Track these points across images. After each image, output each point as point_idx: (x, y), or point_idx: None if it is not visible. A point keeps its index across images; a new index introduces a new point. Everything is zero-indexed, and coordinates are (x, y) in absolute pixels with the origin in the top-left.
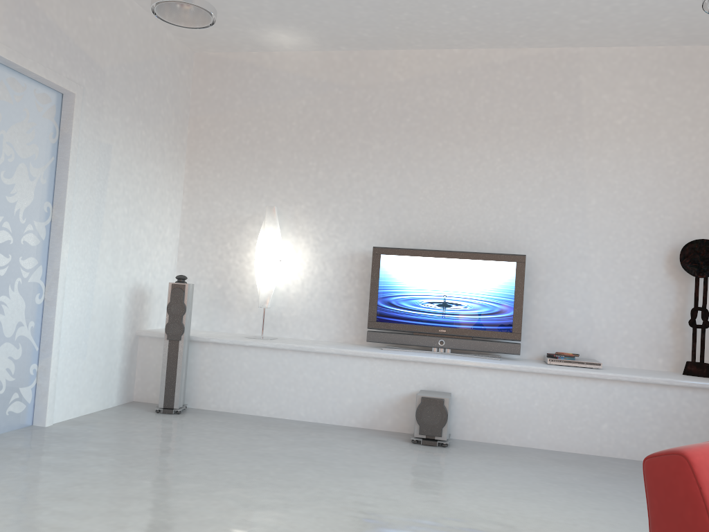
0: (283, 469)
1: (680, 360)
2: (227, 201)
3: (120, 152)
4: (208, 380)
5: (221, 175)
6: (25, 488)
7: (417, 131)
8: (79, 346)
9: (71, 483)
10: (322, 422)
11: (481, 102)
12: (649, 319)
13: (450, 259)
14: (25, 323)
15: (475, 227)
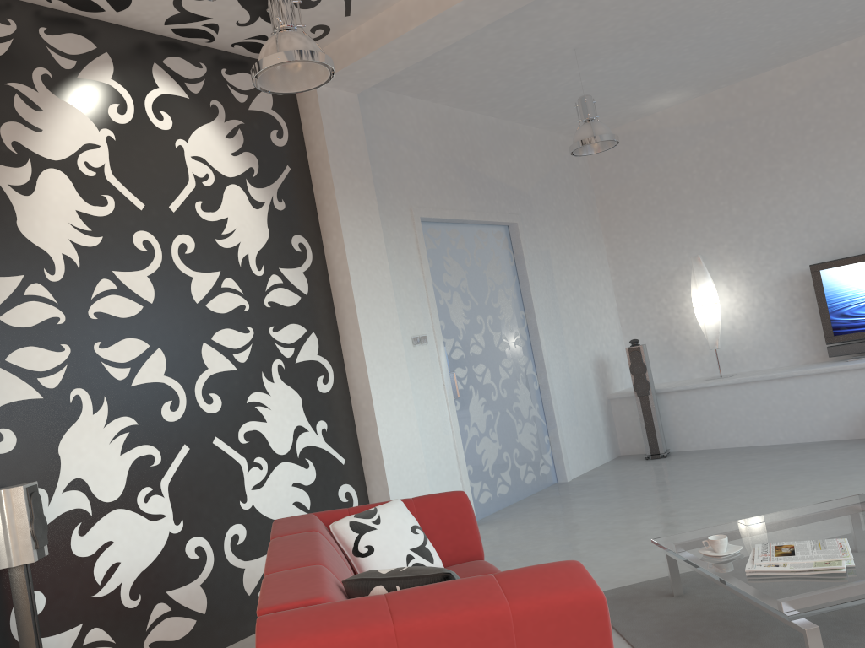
0: (775, 478)
1: None
2: (651, 262)
3: (556, 252)
4: (682, 424)
5: (638, 240)
6: (586, 513)
7: (825, 138)
8: (571, 416)
9: (614, 507)
10: (804, 441)
11: None
12: None
13: None
14: (532, 405)
15: None
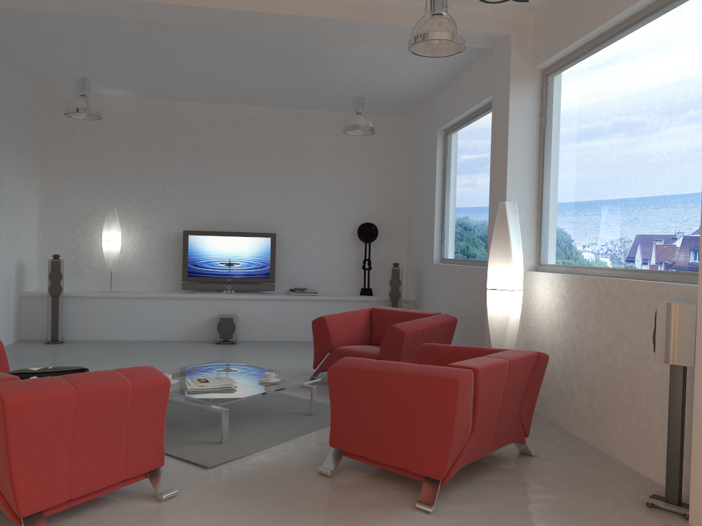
0: (151, 358)
1: (360, 288)
2: (75, 200)
3: (8, 174)
4: (77, 321)
5: (68, 182)
6: None
7: (208, 156)
8: None
9: None
10: (158, 339)
11: (247, 139)
12: (344, 266)
13: (232, 237)
14: None
15: (246, 216)
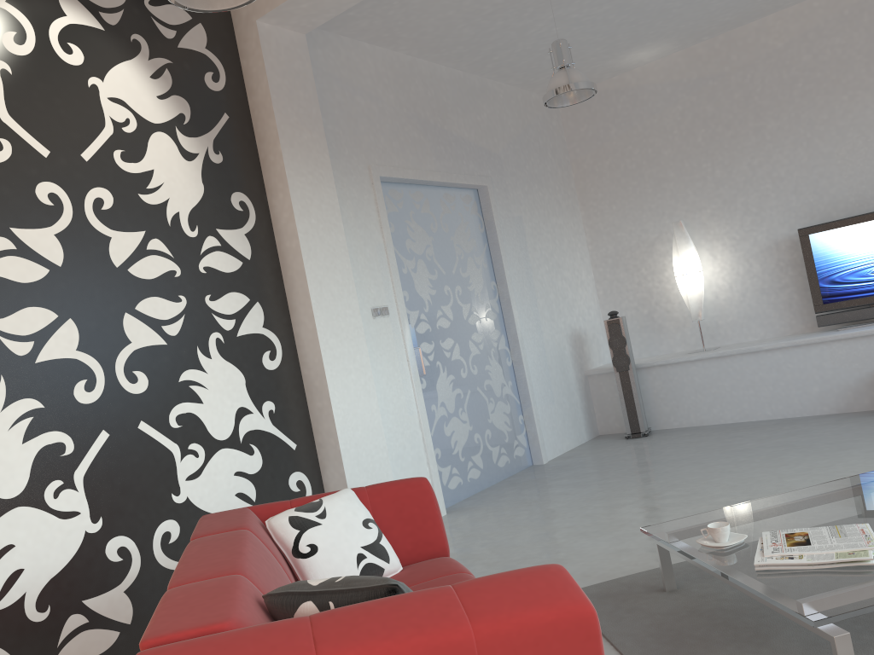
0: (766, 456)
1: None
2: (630, 229)
3: (529, 219)
4: (664, 401)
5: (616, 206)
6: (564, 498)
7: (814, 93)
8: (547, 394)
9: (594, 491)
10: (792, 416)
11: None
12: None
13: None
14: (505, 383)
15: None
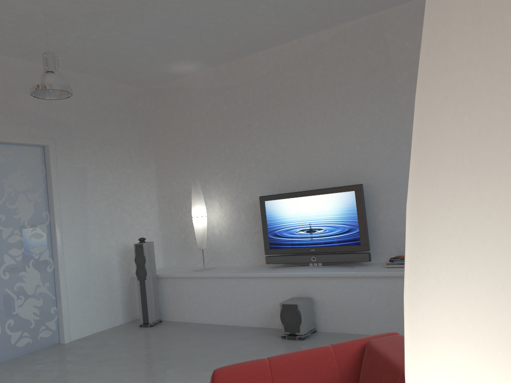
0: (162, 366)
1: None
2: (179, 181)
3: (94, 169)
4: (172, 302)
5: (173, 164)
6: None
7: (280, 107)
8: (83, 292)
9: None
10: (238, 325)
11: (318, 74)
12: None
13: (309, 196)
14: (42, 284)
15: (329, 168)
